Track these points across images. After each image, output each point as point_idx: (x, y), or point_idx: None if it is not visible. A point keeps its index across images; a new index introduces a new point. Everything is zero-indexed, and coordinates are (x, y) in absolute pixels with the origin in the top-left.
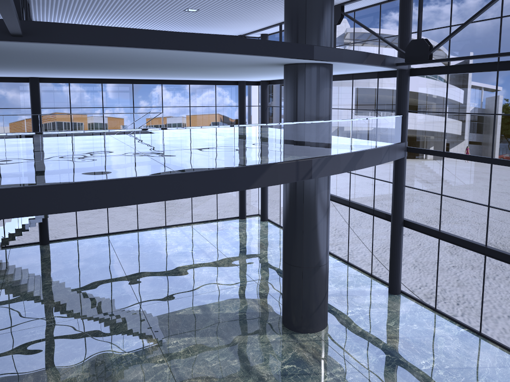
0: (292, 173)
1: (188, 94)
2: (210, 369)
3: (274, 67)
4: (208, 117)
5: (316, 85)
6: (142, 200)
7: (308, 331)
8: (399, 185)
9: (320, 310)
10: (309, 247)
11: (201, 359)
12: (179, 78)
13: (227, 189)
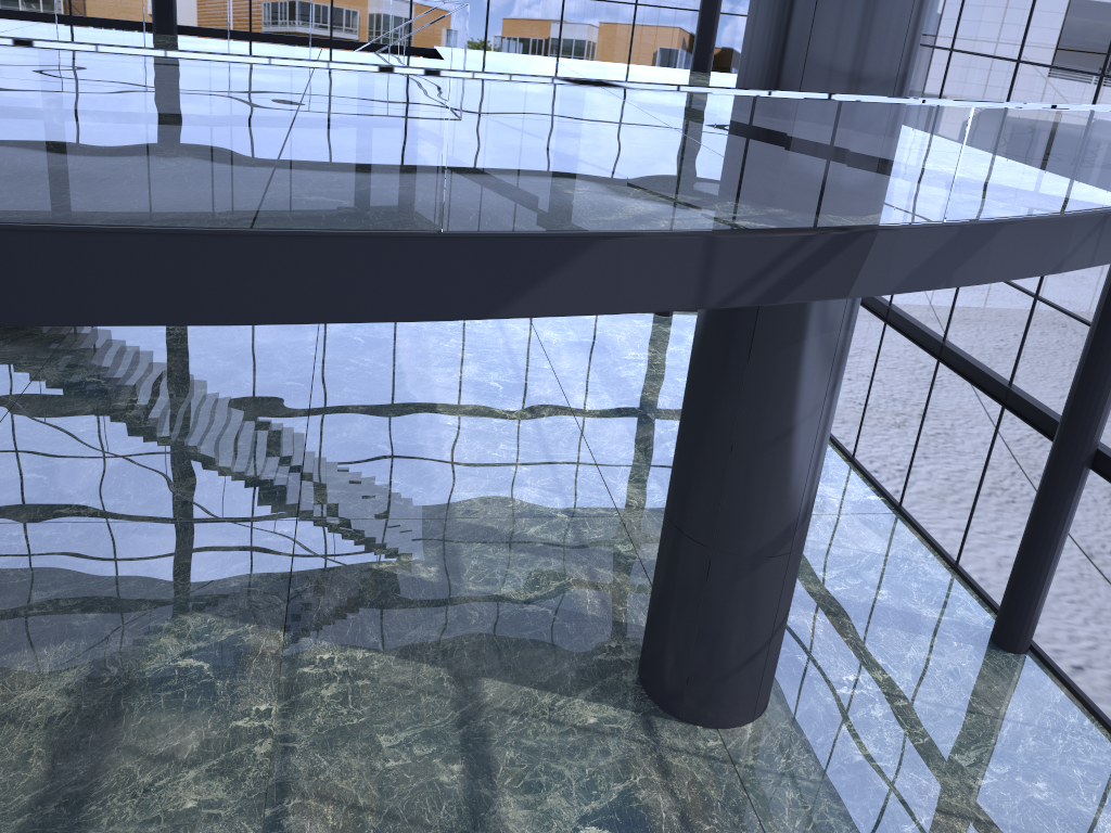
0: (684, 278)
1: None
2: (375, 777)
3: None
4: (680, 35)
5: None
6: (43, 315)
7: (699, 721)
8: (1110, 342)
9: (747, 675)
10: (743, 497)
11: (366, 736)
12: None
13: (402, 312)
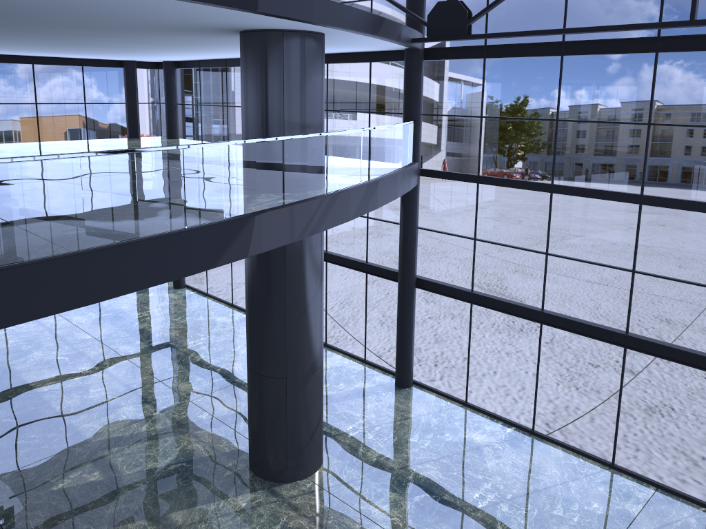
0: (284, 229)
1: (15, 81)
2: None
3: (216, 36)
4: (53, 120)
5: (302, 70)
6: None
7: (297, 477)
8: (410, 228)
9: (314, 440)
10: (296, 344)
11: None
12: (13, 51)
13: (176, 274)
